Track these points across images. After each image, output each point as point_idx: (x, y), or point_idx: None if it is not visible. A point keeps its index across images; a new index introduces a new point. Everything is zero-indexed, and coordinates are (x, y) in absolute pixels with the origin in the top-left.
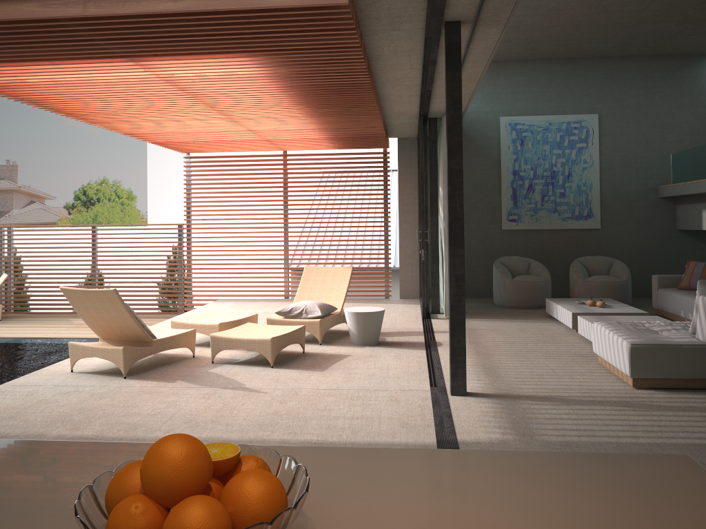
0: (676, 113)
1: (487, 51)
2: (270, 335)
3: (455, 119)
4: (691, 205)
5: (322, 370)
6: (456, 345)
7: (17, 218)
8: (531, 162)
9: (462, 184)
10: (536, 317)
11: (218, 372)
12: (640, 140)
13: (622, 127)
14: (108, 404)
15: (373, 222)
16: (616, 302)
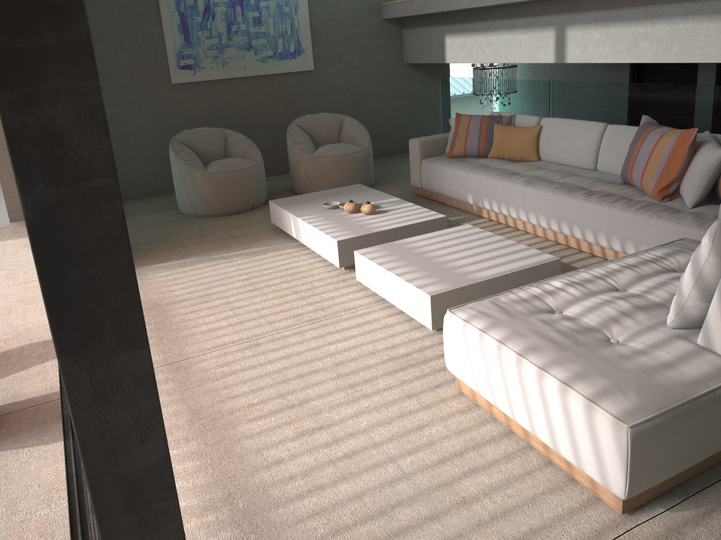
0: None
1: None
2: None
3: None
4: (428, 29)
5: None
6: None
7: None
8: None
9: None
10: (259, 235)
11: None
12: None
13: None
14: None
15: None
16: (378, 194)
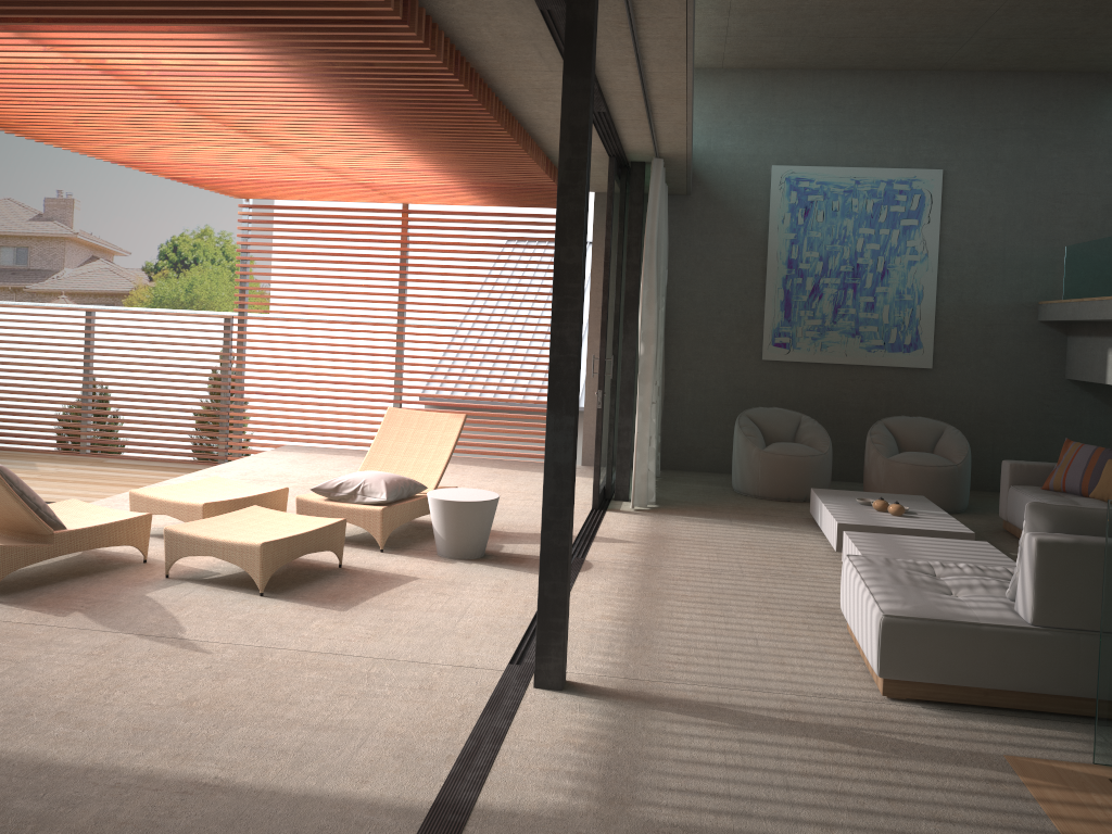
0: (1080, 175)
1: (677, 43)
2: (267, 537)
3: (574, 169)
4: (1092, 339)
5: (345, 608)
6: (549, 595)
7: (70, 282)
8: (821, 246)
9: (579, 294)
10: (790, 520)
11: (160, 600)
12: (1013, 219)
13: (983, 195)
14: None
15: (545, 333)
16: (928, 506)
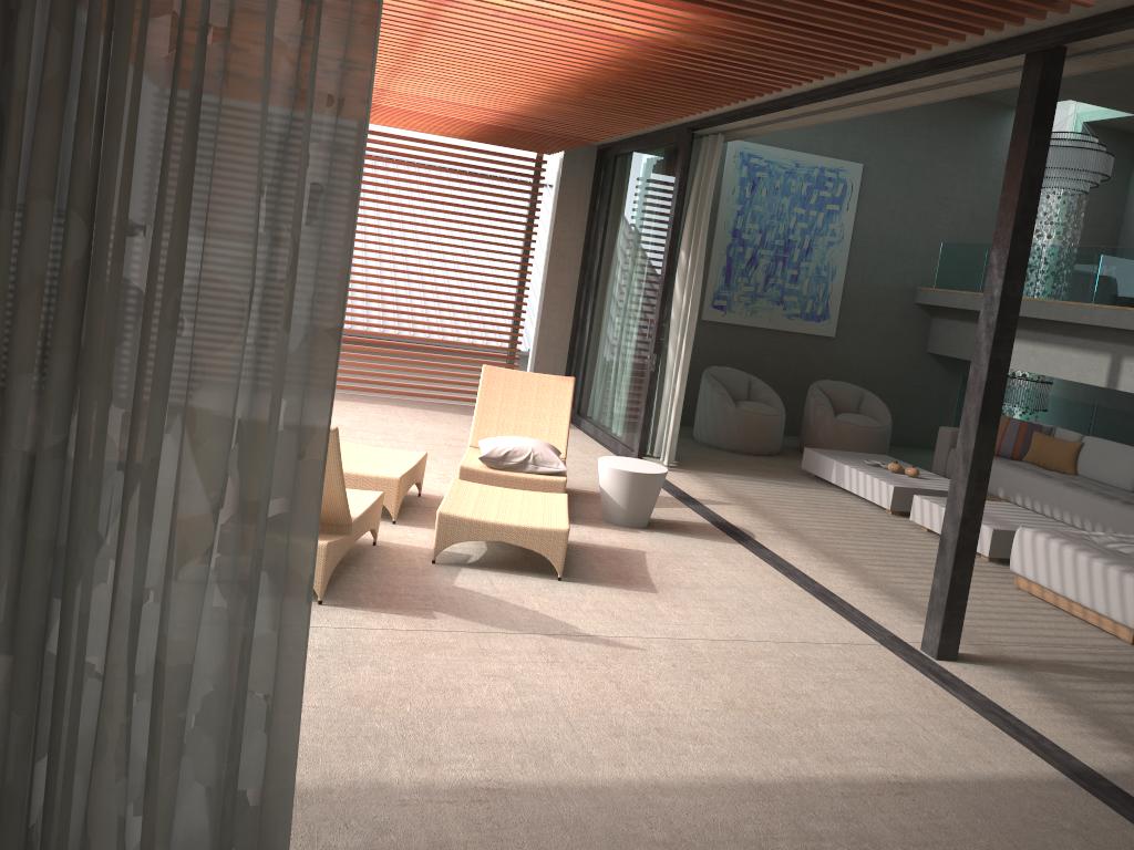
0: (958, 184)
1: (992, 86)
2: (549, 519)
3: (1027, 213)
4: (964, 324)
5: (651, 589)
6: (958, 581)
7: None
8: (761, 220)
9: (1015, 324)
10: (792, 475)
11: (482, 591)
12: (907, 214)
13: (889, 191)
14: (392, 683)
15: (502, 277)
16: (911, 466)
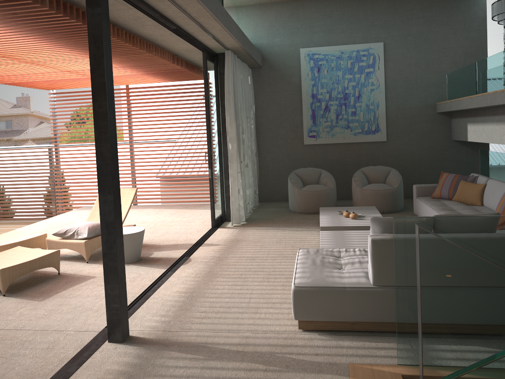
0: (451, 38)
1: None
2: (8, 265)
3: (97, 59)
4: (461, 119)
5: (43, 299)
6: (111, 292)
7: (32, 134)
8: (327, 86)
9: (107, 128)
10: (309, 224)
11: None
12: (420, 63)
13: (404, 53)
14: None
15: (199, 141)
16: (374, 212)
